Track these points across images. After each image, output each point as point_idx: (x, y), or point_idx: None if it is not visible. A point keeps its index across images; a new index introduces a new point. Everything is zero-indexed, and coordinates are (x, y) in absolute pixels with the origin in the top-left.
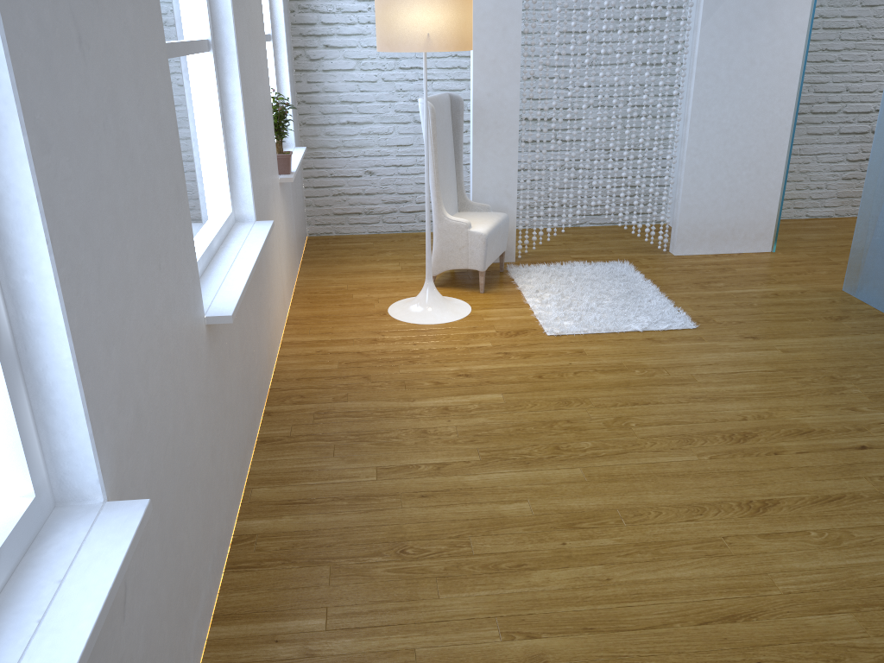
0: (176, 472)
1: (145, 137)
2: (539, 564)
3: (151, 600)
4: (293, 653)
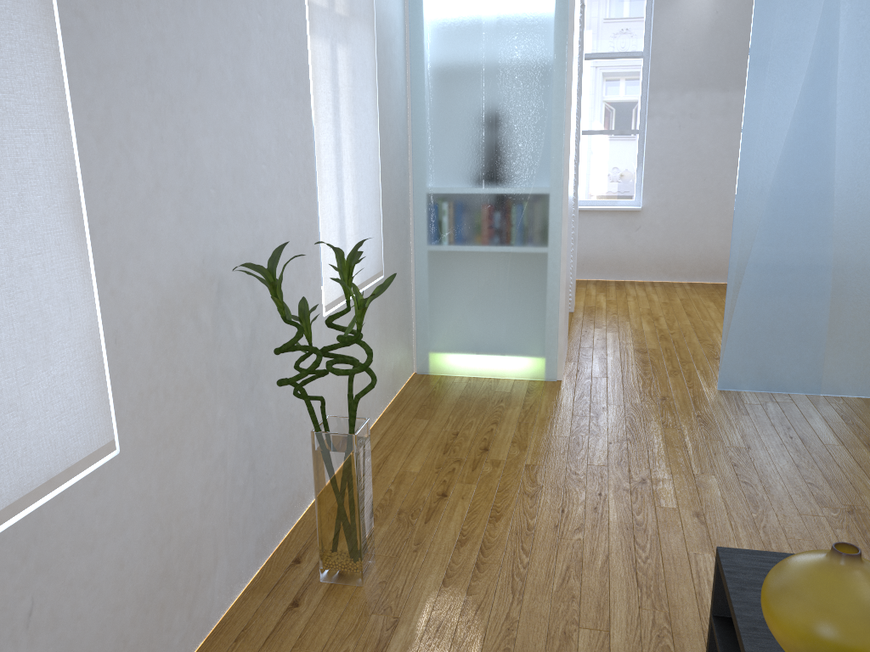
0: (684, 229)
1: (712, 148)
2: (716, 303)
3: (650, 240)
4: (675, 286)
